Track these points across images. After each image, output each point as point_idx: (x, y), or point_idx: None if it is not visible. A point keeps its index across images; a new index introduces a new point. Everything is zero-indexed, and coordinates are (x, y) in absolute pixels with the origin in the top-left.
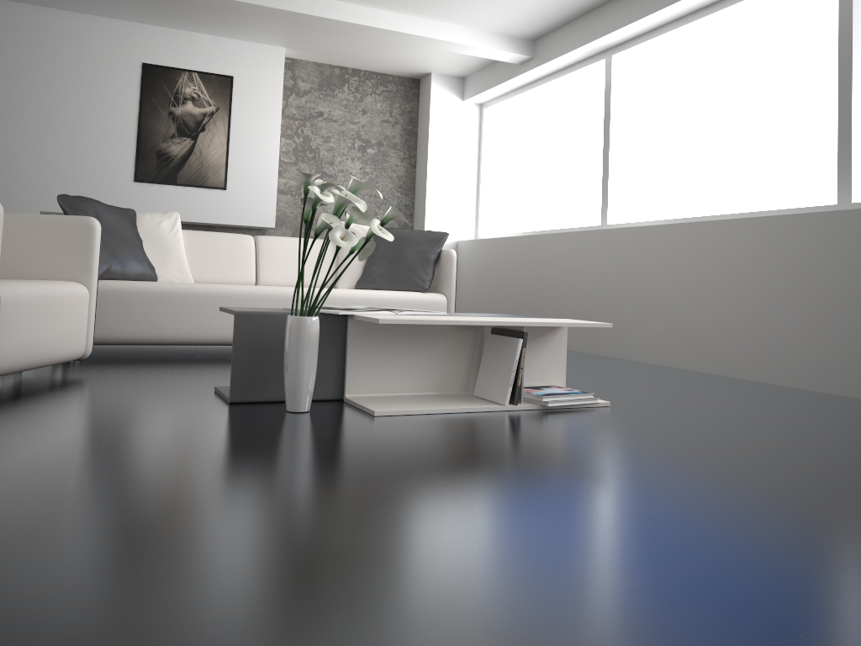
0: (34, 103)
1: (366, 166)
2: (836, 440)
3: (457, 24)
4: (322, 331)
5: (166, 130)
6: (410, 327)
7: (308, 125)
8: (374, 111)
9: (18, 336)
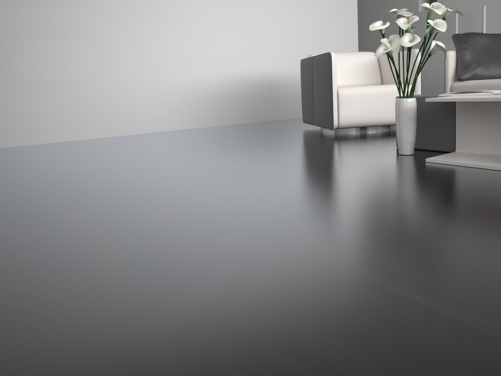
0: None
1: None
2: None
3: None
4: (444, 108)
5: None
6: None
7: None
8: None
9: (352, 111)
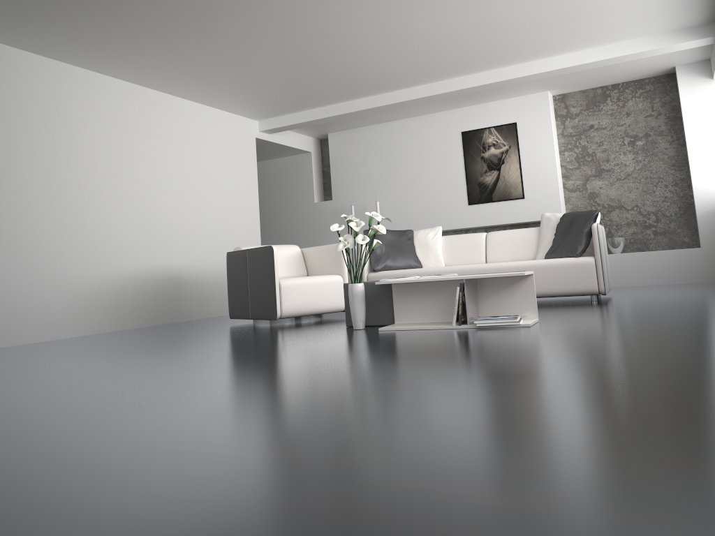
0: (411, 172)
1: (637, 156)
2: (574, 341)
3: (632, 39)
4: (383, 290)
5: (481, 169)
6: (425, 284)
7: (583, 138)
8: (636, 111)
9: (293, 300)
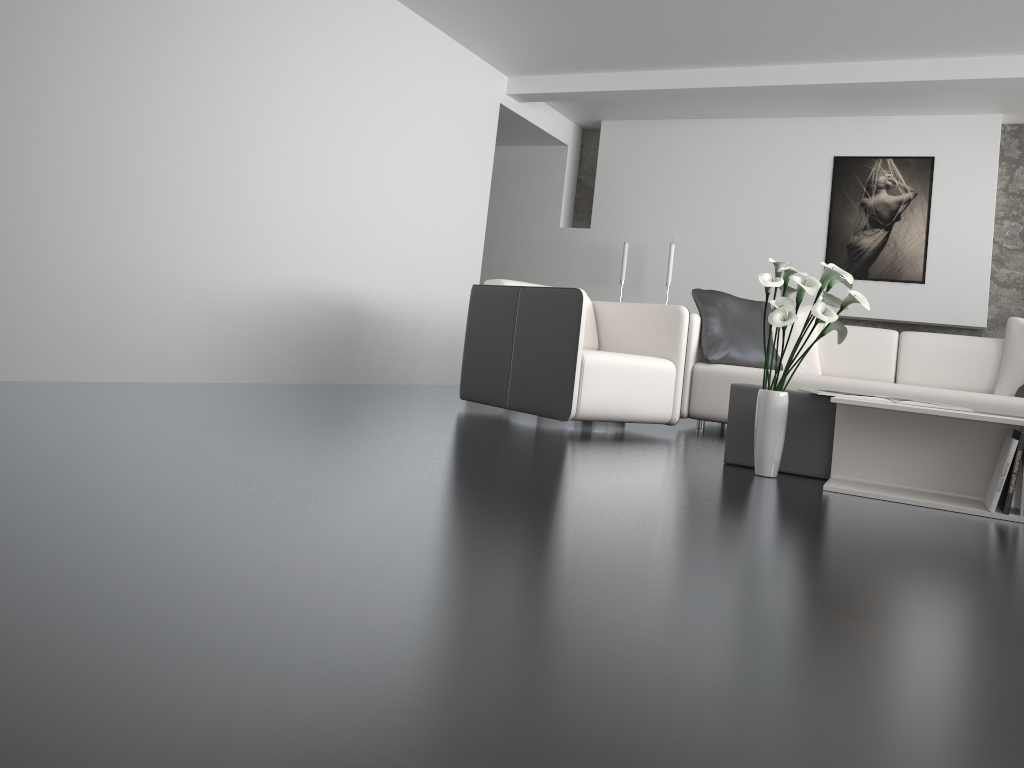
0: (734, 207)
1: None
2: None
3: None
4: (812, 411)
5: (857, 223)
6: (908, 417)
7: None
8: None
9: (599, 392)
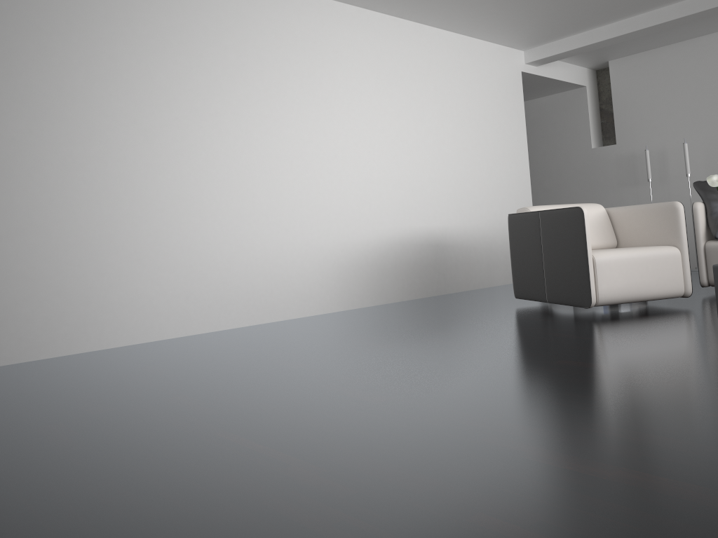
0: None
1: None
2: None
3: None
4: None
5: None
6: None
7: None
8: None
9: (613, 282)
